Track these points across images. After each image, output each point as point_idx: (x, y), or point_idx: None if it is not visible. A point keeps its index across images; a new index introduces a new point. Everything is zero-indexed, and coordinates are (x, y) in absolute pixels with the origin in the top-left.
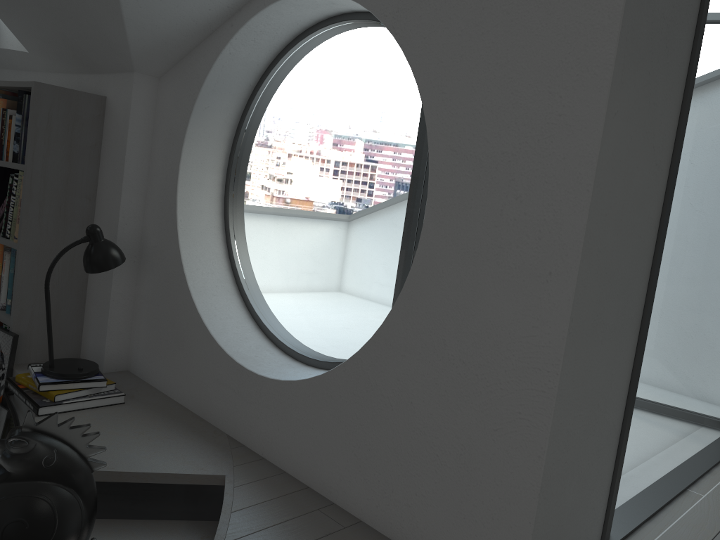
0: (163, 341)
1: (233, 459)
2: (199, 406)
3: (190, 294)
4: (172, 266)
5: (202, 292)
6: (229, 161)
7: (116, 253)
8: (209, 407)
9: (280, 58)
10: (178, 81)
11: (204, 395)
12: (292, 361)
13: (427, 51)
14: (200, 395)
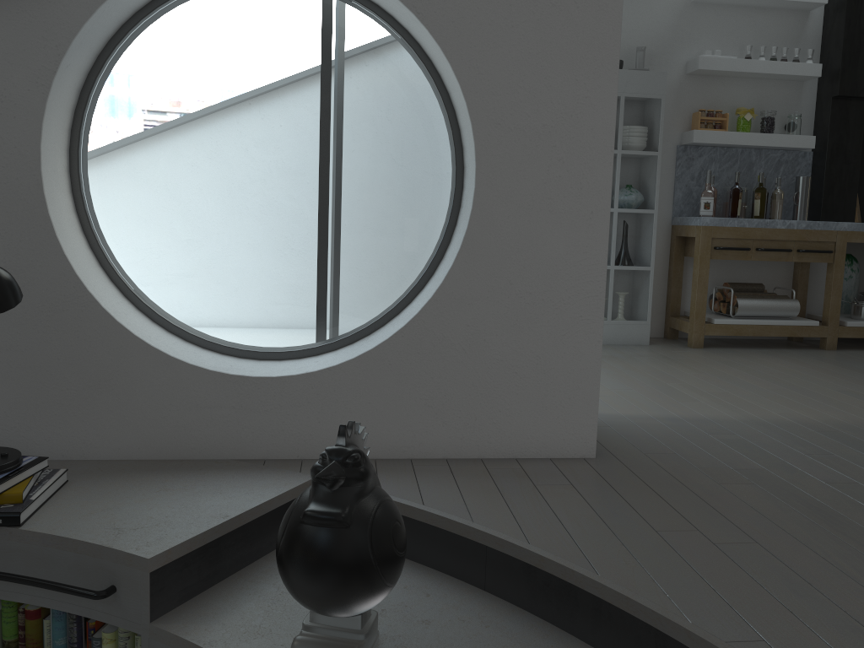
0: (57, 393)
1: (286, 469)
2: (165, 447)
3: (111, 317)
4: (56, 288)
5: (117, 312)
6: (73, 138)
7: (15, 280)
8: (188, 441)
9: (157, 5)
10: (6, 23)
11: (172, 432)
12: (259, 361)
13: (458, 35)
14: (163, 435)
